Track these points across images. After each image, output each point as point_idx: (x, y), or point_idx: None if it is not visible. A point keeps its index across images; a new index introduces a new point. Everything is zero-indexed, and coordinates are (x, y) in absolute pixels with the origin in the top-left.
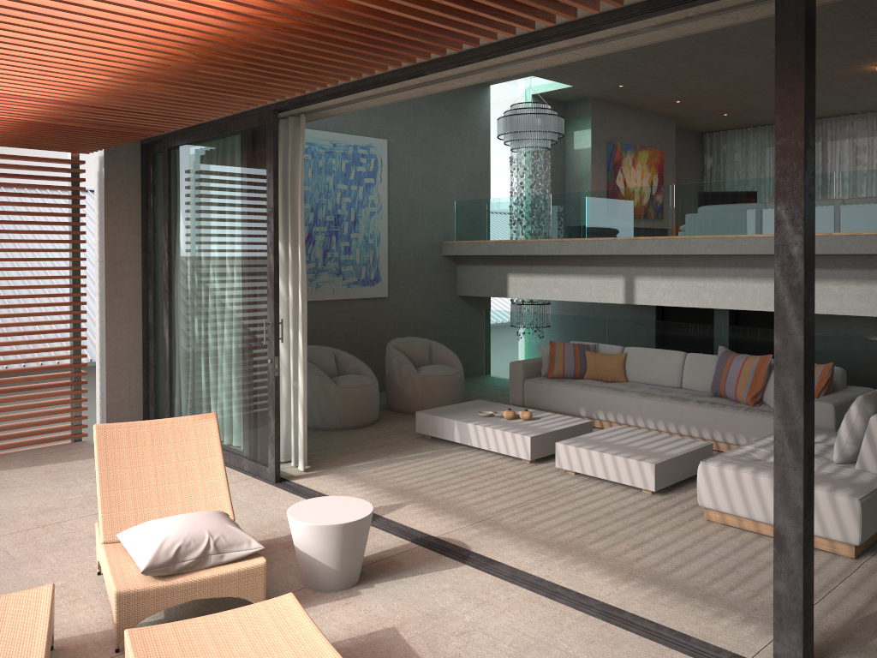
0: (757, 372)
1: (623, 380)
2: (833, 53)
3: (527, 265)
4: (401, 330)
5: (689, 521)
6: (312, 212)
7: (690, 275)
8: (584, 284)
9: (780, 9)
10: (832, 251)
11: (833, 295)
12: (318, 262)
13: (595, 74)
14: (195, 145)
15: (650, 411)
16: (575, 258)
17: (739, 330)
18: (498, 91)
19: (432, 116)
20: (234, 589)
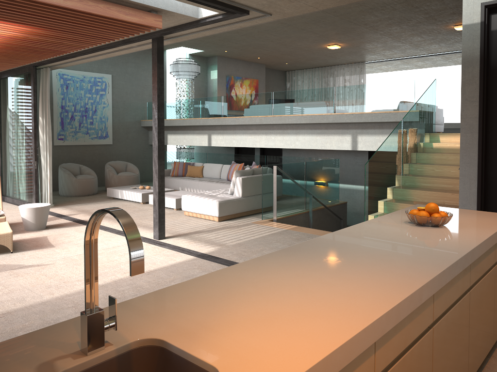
0: (238, 170)
1: (201, 177)
2: (303, 40)
3: (174, 130)
4: (119, 159)
5: (178, 215)
6: (73, 106)
7: (229, 133)
8: (194, 138)
9: (152, 46)
10: (268, 123)
11: (272, 140)
12: (76, 128)
13: (209, 46)
14: (8, 78)
15: (201, 186)
16: (191, 127)
17: (251, 156)
18: (171, 52)
19: (135, 64)
20: None
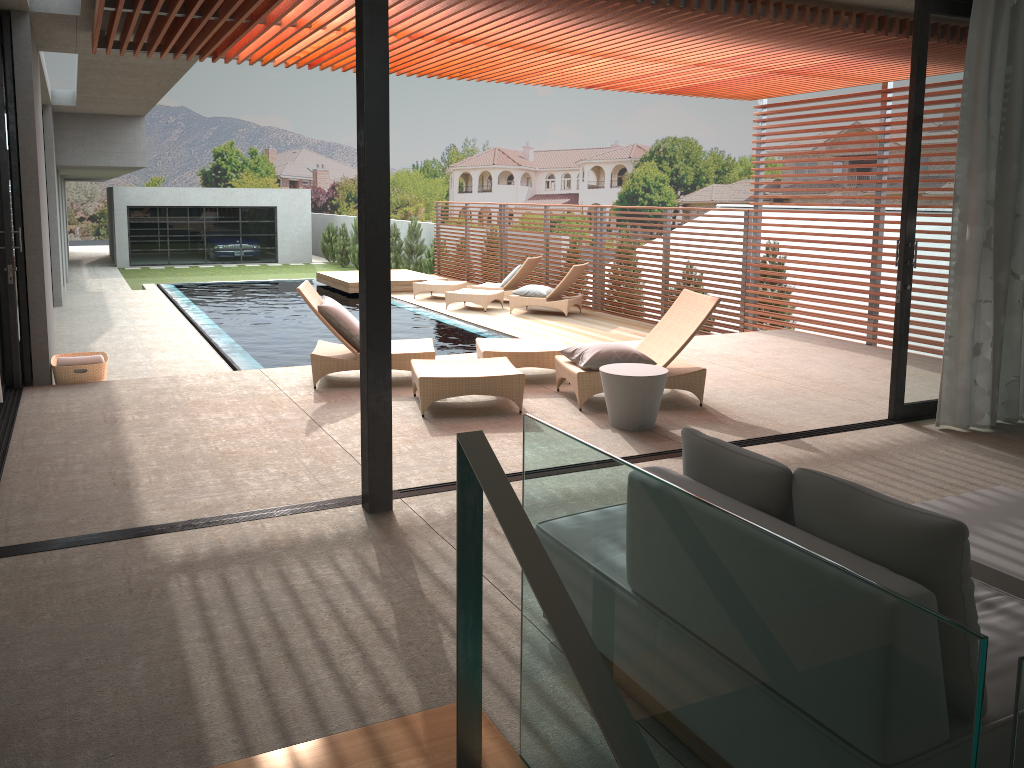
0: None
1: None
2: None
3: None
4: None
5: None
6: None
7: None
8: None
9: None
10: None
11: None
12: None
13: None
14: None
15: None
16: None
17: None
18: None
19: None
20: (572, 382)
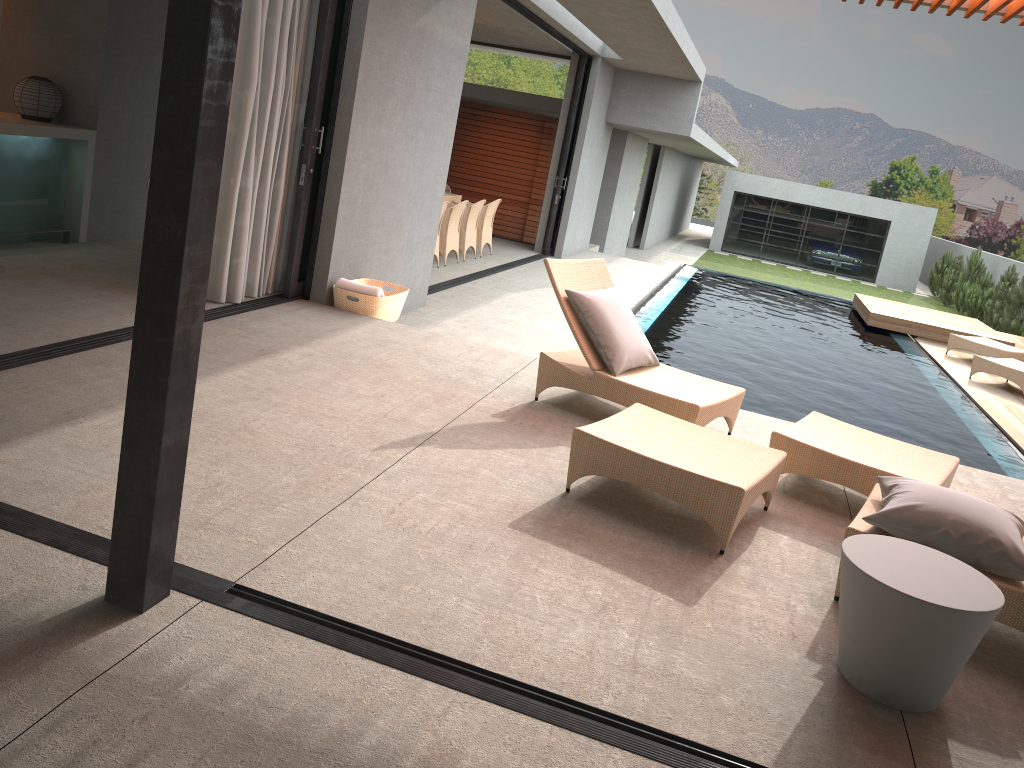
0: None
1: None
2: None
3: None
4: None
5: None
6: None
7: None
8: None
9: None
10: None
11: None
12: None
13: None
14: None
15: None
16: None
17: None
18: None
19: None
20: None
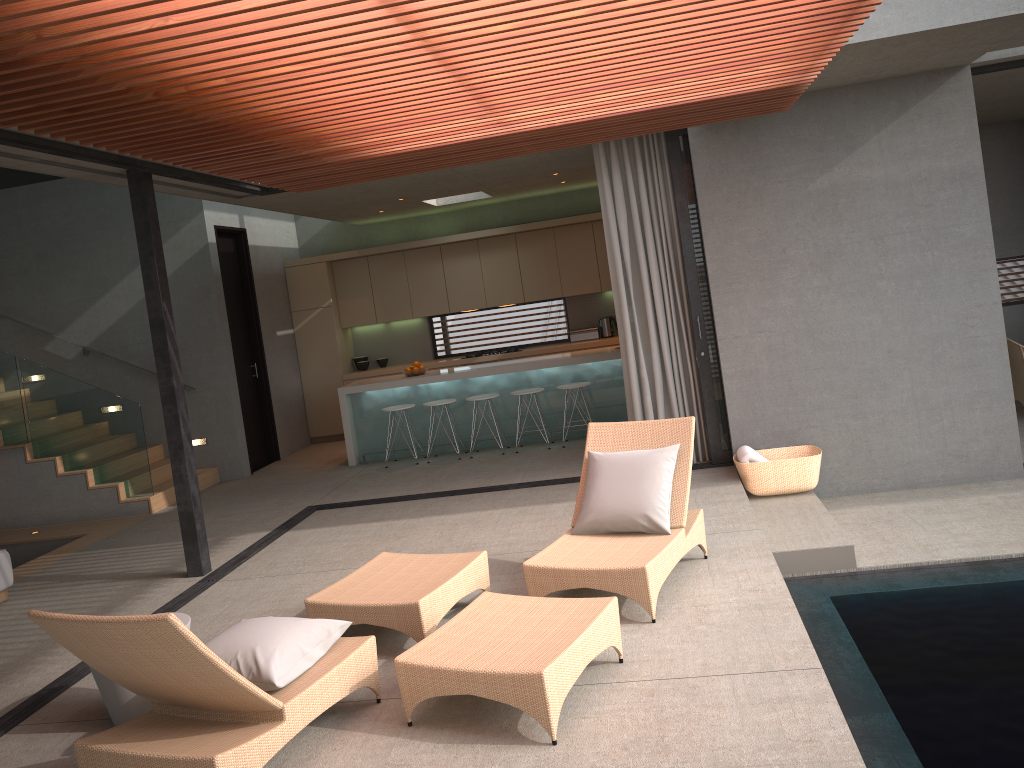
0: None
1: None
2: None
3: None
4: None
5: None
6: None
7: None
8: None
9: (146, 187)
10: None
11: None
12: None
13: None
14: None
15: None
16: None
17: None
18: None
19: None
20: None
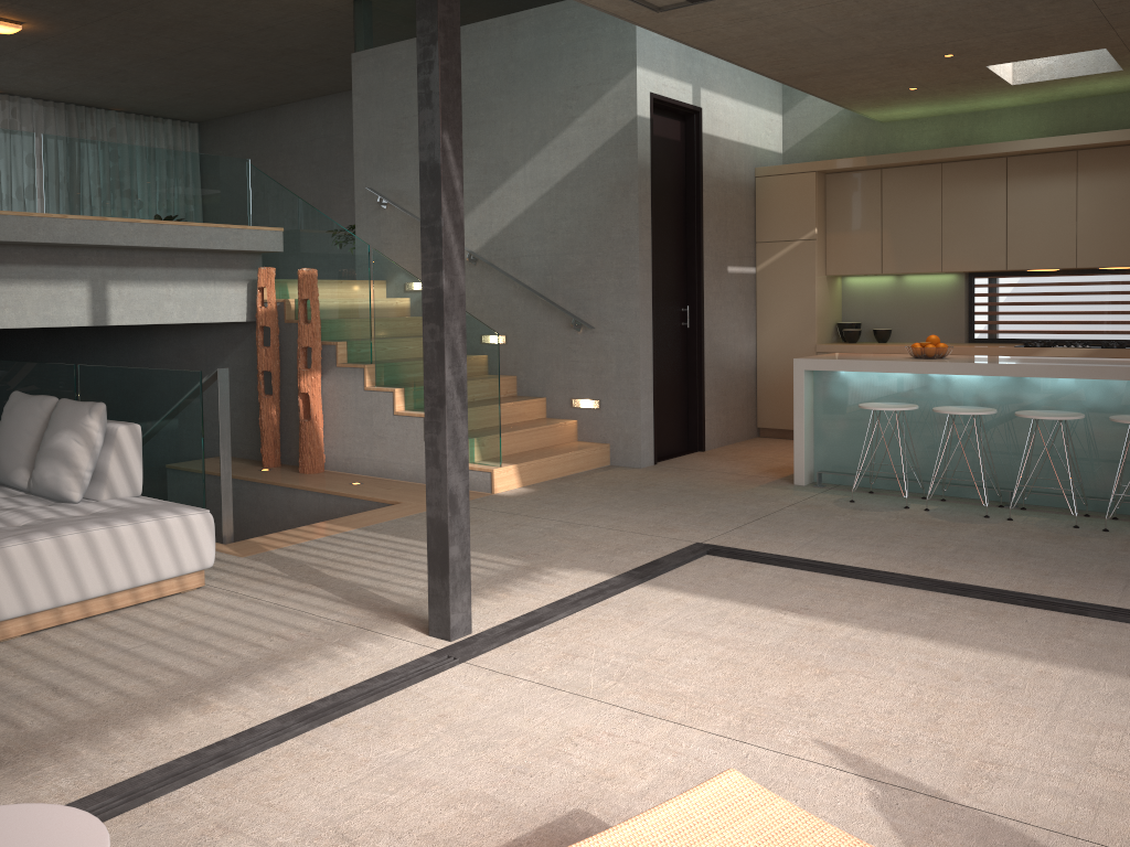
0: None
1: None
2: None
3: None
4: None
5: None
6: None
7: None
8: None
9: None
10: None
11: None
12: None
13: None
14: None
15: None
16: None
17: None
18: None
19: None
20: None
